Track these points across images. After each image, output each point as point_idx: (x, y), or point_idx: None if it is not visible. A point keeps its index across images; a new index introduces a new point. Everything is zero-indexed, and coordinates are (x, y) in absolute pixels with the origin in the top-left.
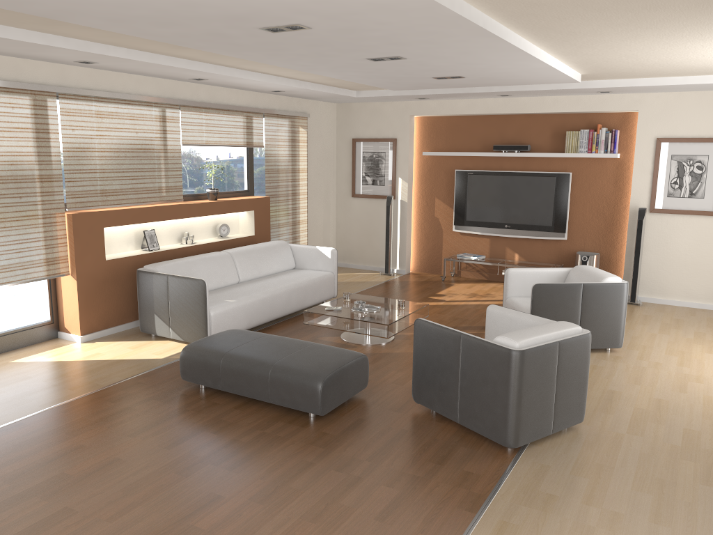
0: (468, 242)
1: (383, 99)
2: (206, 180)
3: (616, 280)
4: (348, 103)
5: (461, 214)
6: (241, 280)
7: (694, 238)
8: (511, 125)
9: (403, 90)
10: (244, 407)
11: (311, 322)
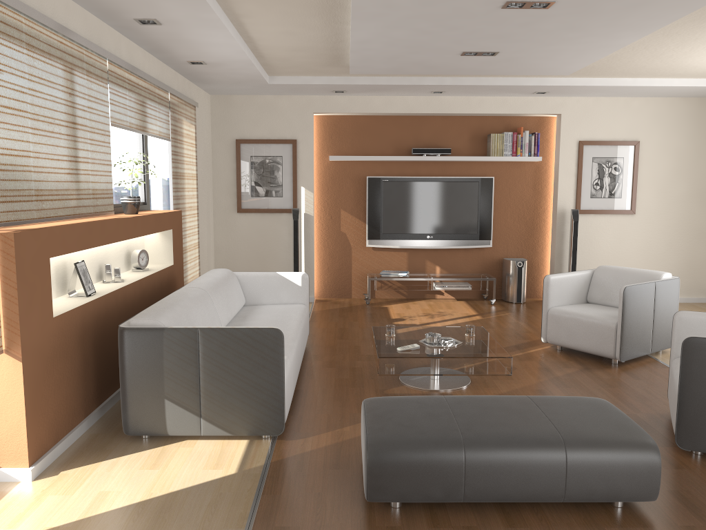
0: (382, 258)
1: (287, 91)
2: None
3: (669, 276)
4: (227, 95)
5: (376, 226)
6: None
7: (614, 236)
8: (426, 127)
9: (334, 78)
10: (517, 520)
11: (383, 371)
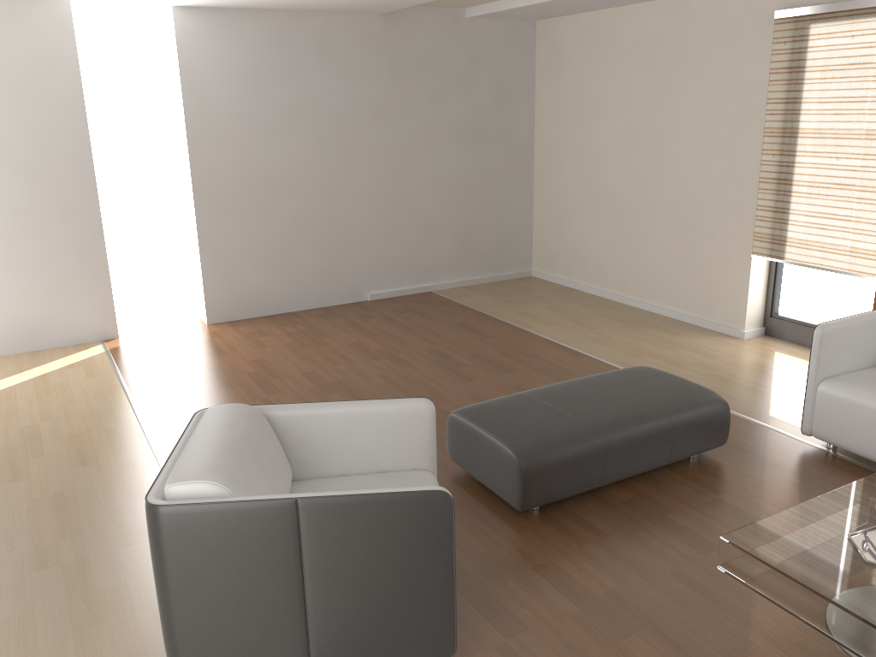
0: None
1: None
2: None
3: None
4: None
5: None
6: None
7: None
8: None
9: None
10: None
11: None
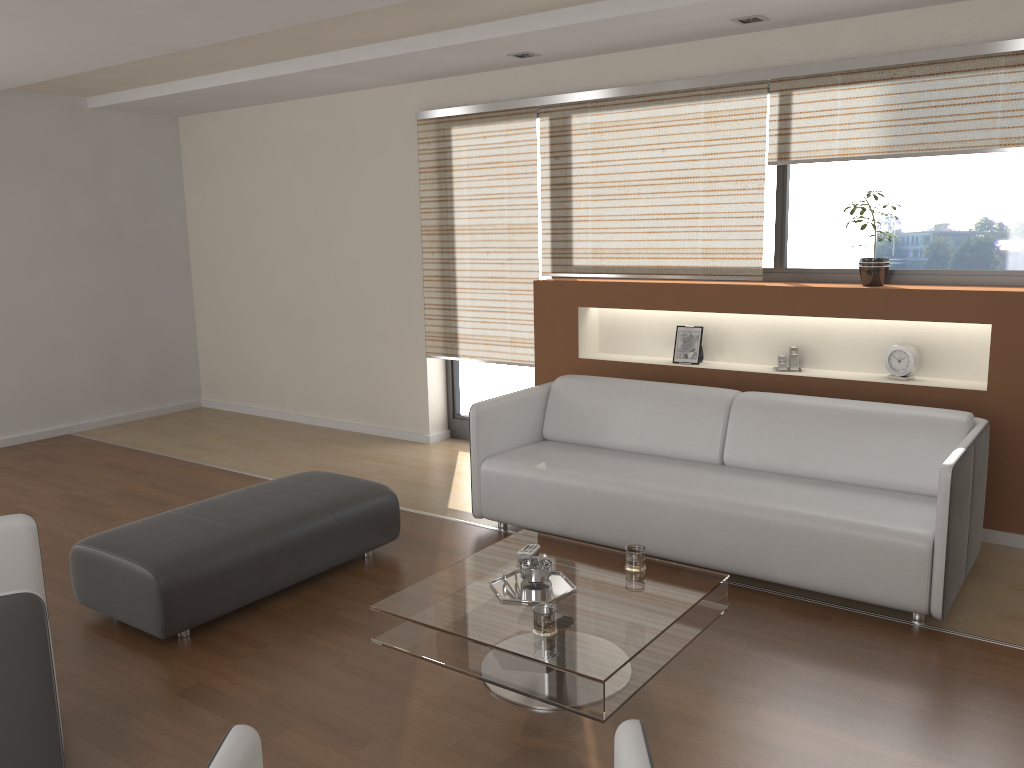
0: None
1: None
2: (905, 239)
3: None
4: None
5: None
6: (727, 461)
7: None
8: None
9: None
10: None
11: None
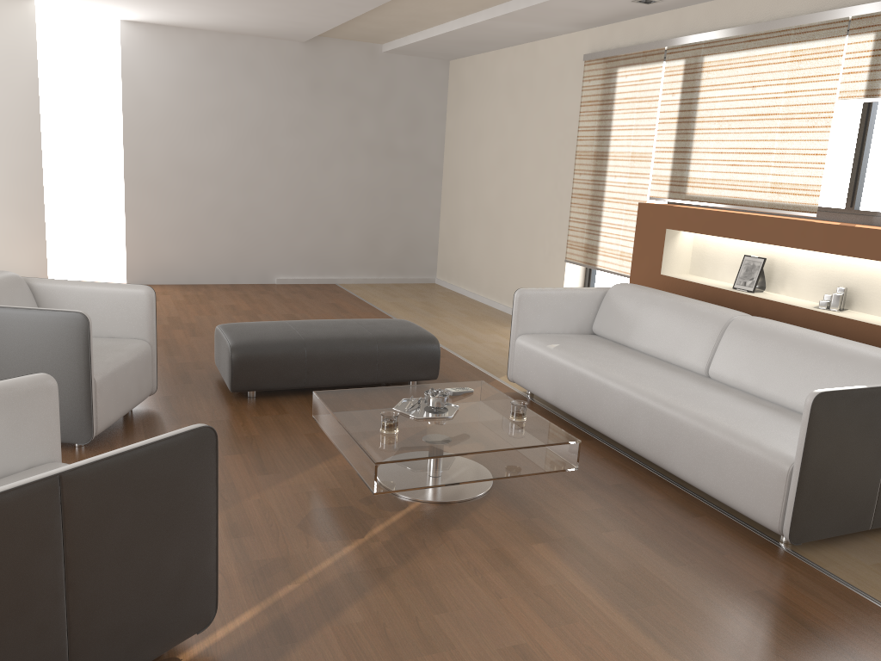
0: None
1: None
2: None
3: None
4: None
5: None
6: (710, 374)
7: None
8: None
9: None
10: None
11: None
